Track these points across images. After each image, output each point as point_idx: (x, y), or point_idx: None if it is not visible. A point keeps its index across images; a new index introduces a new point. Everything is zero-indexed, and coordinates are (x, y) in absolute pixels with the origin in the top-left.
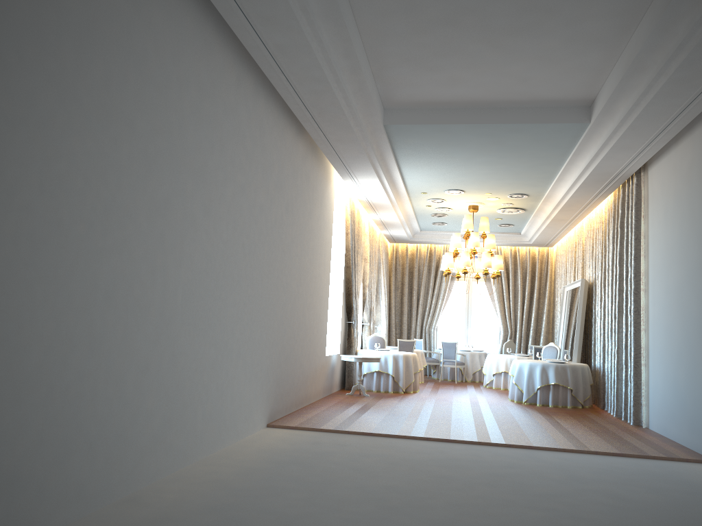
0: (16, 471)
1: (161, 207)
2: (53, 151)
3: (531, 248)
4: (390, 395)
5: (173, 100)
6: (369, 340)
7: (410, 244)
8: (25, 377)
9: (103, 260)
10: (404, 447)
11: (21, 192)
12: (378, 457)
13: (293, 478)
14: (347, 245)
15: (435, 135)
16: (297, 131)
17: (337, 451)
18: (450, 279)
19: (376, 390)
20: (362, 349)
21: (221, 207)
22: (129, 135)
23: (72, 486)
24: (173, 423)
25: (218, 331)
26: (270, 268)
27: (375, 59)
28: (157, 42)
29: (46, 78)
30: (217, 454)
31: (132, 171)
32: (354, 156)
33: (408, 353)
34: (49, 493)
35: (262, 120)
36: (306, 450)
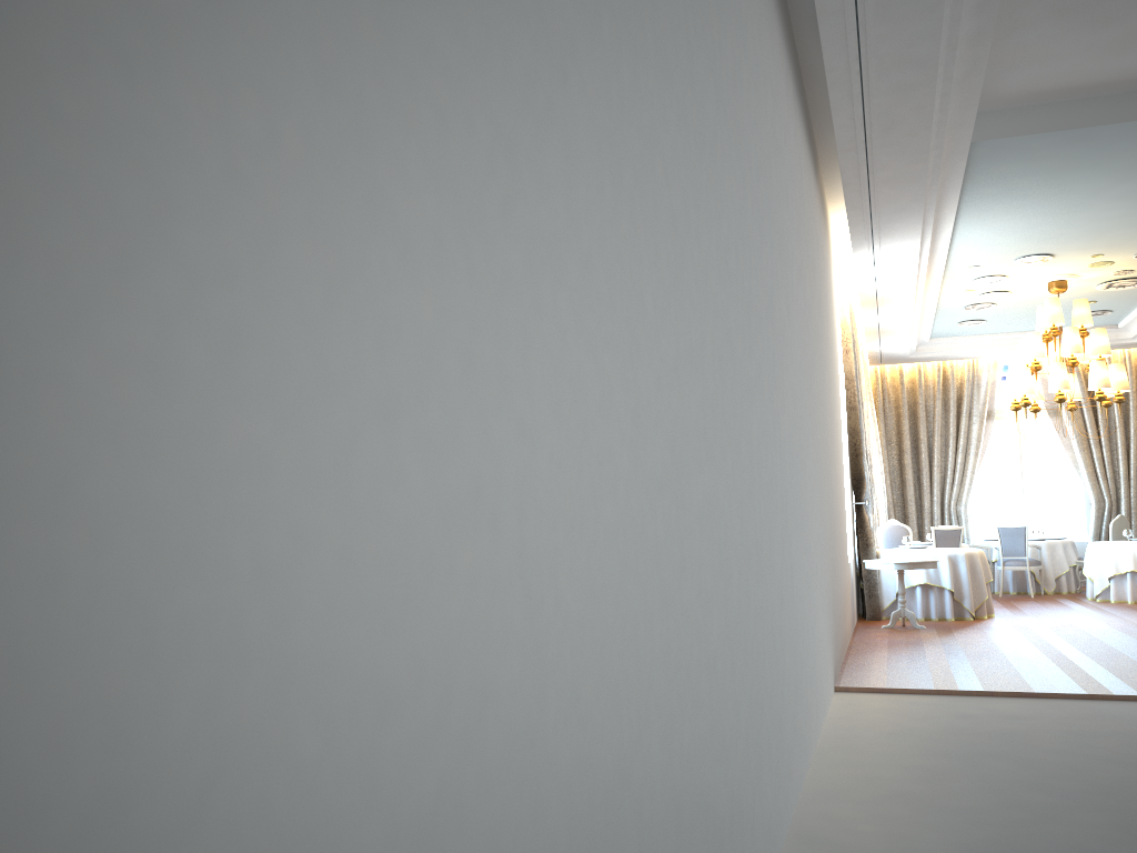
0: (740, 800)
1: (769, 305)
2: (718, 202)
3: (1133, 351)
4: (957, 625)
5: (763, 112)
6: (881, 533)
7: (905, 365)
8: (733, 623)
9: (752, 403)
10: (1132, 716)
11: (710, 278)
12: (1116, 738)
13: (1029, 784)
14: (849, 371)
15: (1058, 152)
16: (814, 173)
17: (1025, 730)
18: (985, 418)
19: (923, 618)
20: (877, 549)
21: (793, 305)
22: (748, 174)
23: (765, 821)
24: (798, 694)
25: (805, 526)
26: (818, 413)
27: (998, 17)
28: (749, 5)
29: (707, 64)
30: (826, 745)
31: (754, 240)
32: (900, 208)
33: (972, 550)
34: (756, 836)
35: (799, 152)
36: (966, 730)
